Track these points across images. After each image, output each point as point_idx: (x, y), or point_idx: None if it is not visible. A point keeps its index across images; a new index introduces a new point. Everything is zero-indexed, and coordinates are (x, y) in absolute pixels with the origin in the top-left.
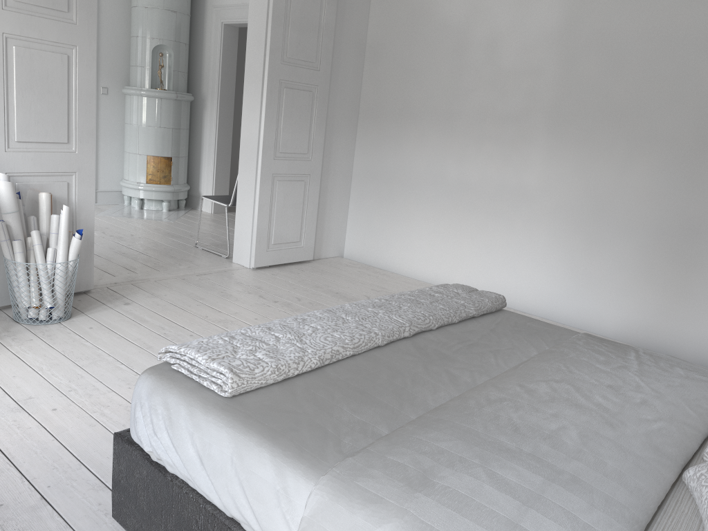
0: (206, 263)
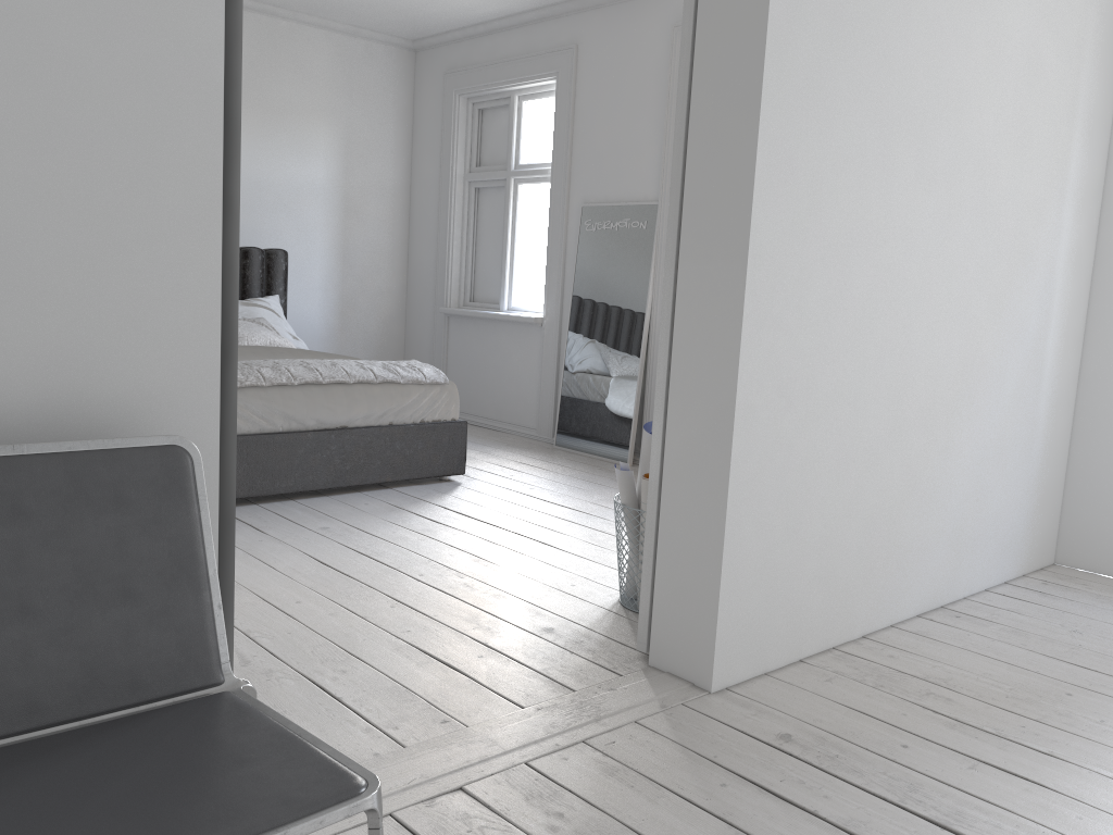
0: None
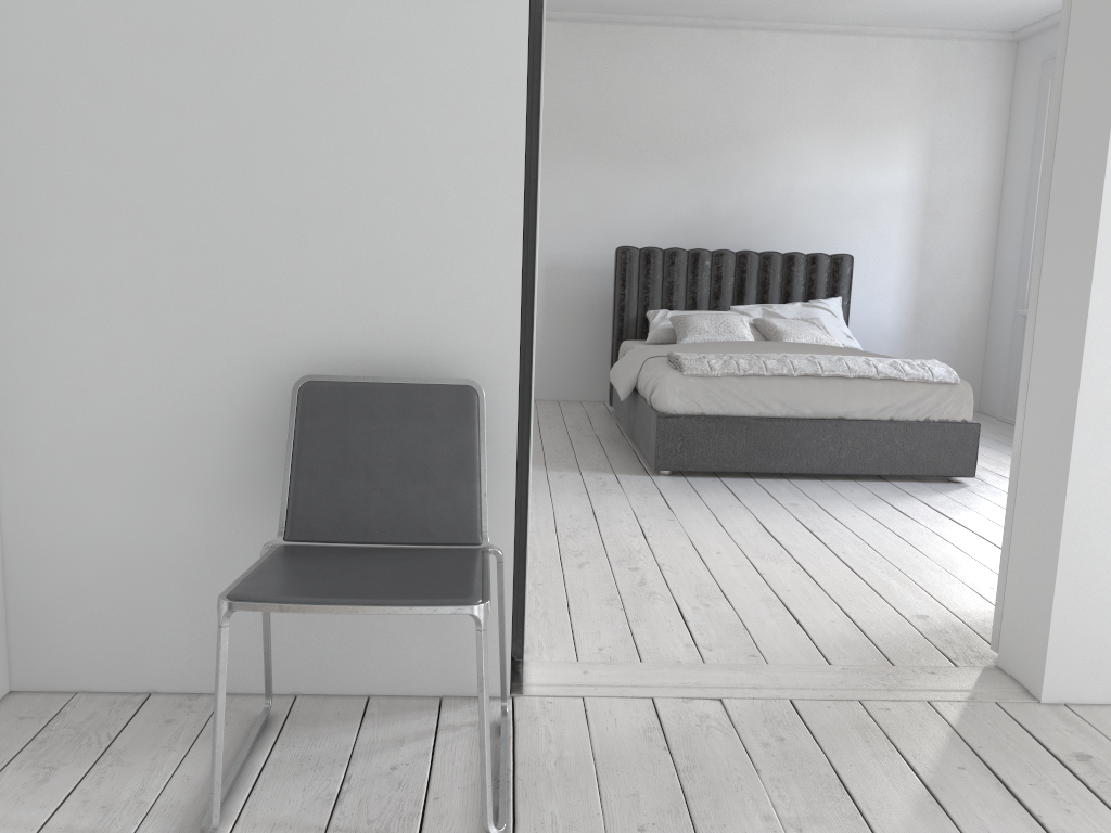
0: (614, 706)
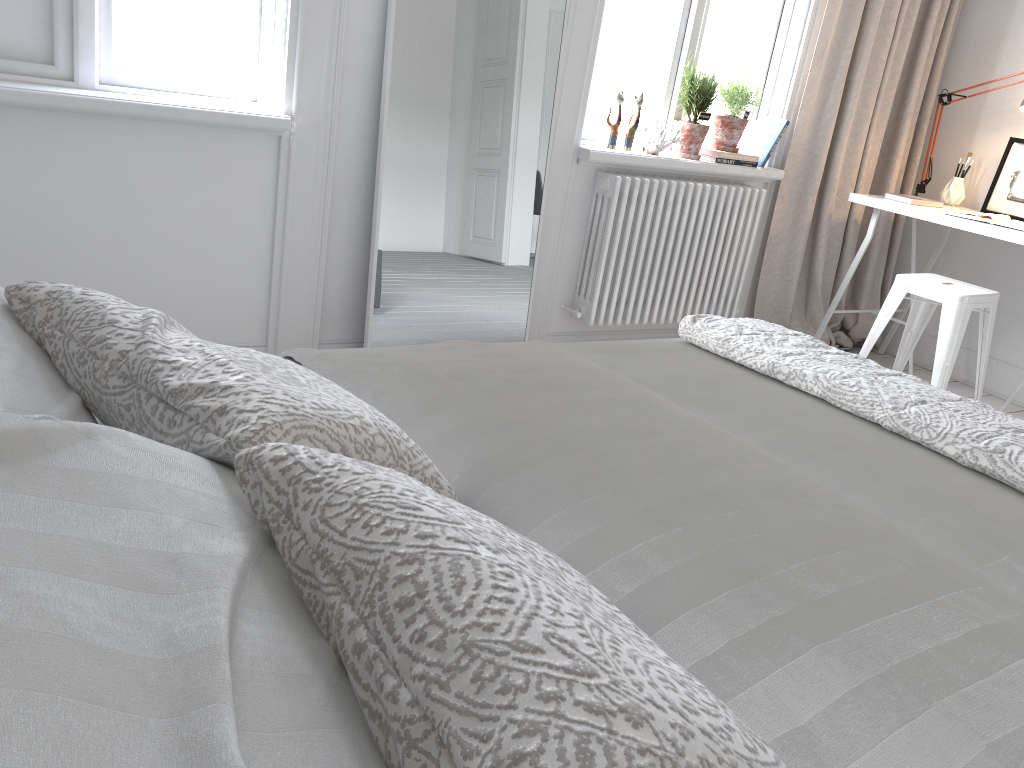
0: None
